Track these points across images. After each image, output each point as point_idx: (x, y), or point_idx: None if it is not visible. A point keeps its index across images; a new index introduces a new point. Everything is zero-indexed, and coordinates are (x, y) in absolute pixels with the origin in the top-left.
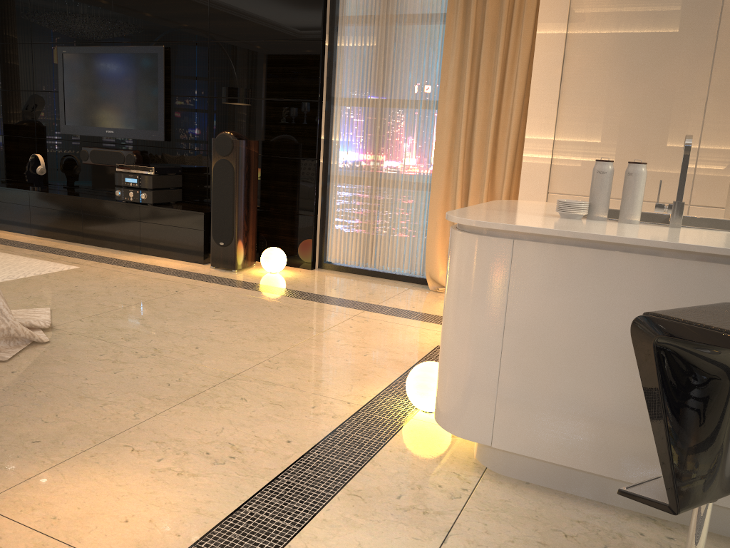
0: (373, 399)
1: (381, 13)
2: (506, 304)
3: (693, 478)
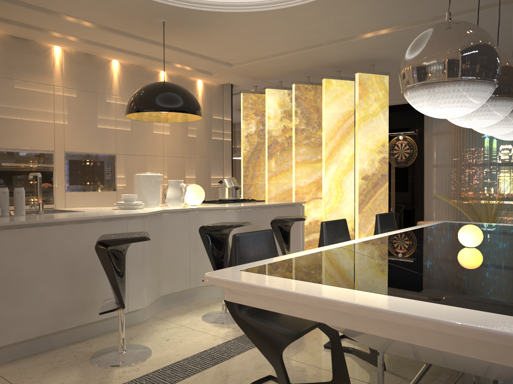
0: None
1: None
2: None
3: (123, 294)
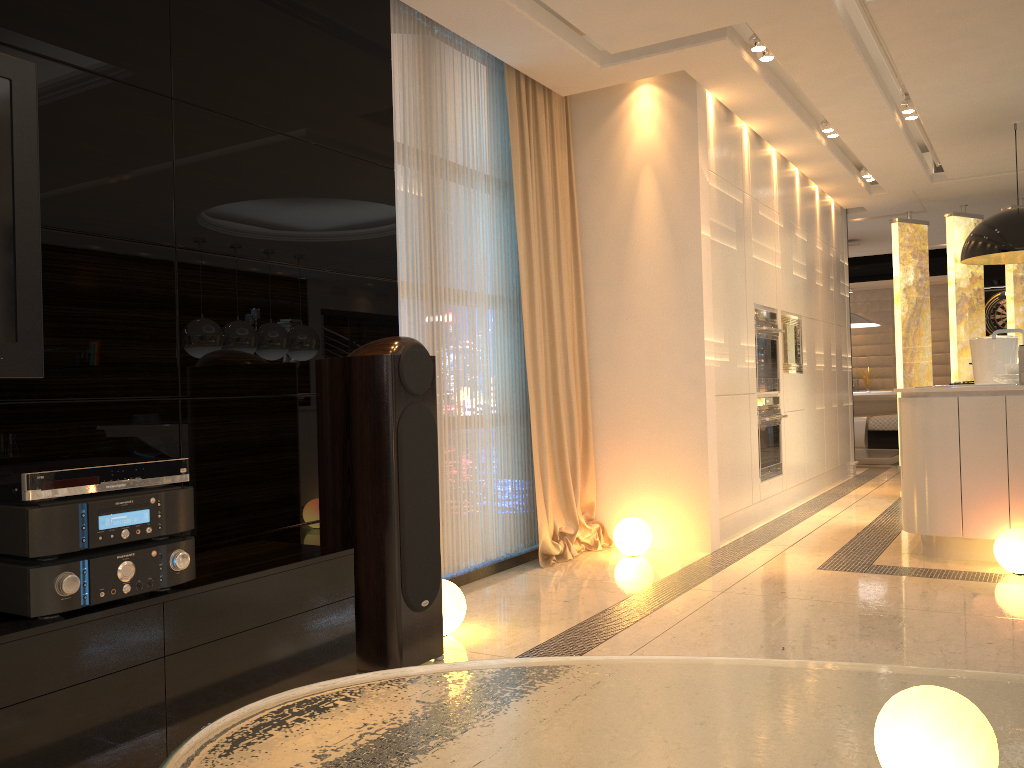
0: None
1: (424, 148)
2: None
3: None
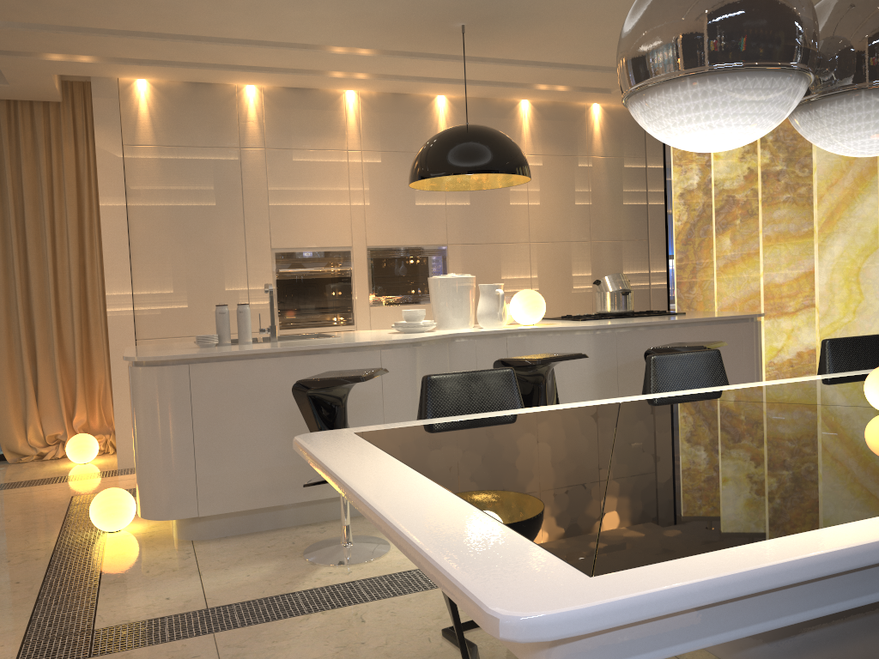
0: (58, 540)
1: None
2: (191, 410)
3: None
